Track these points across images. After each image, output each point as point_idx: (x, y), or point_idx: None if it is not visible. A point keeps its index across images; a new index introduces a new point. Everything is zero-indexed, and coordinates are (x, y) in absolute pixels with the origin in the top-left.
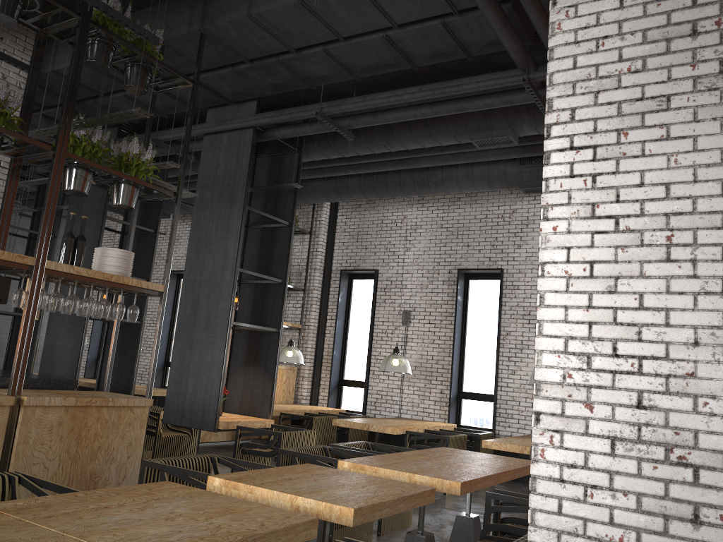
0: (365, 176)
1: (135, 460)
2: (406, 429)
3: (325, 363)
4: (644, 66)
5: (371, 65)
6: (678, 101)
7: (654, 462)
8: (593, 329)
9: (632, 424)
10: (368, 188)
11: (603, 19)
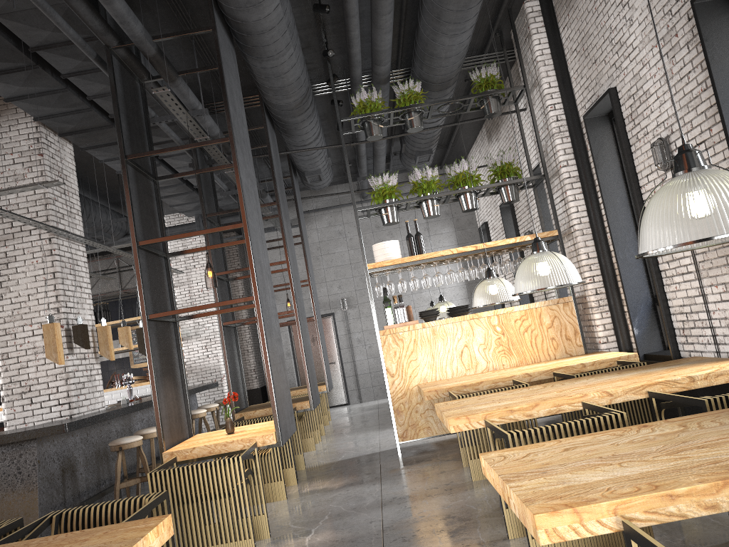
0: None
1: None
2: (499, 415)
3: (618, 277)
4: None
5: None
6: None
7: None
8: None
9: None
10: None
11: None
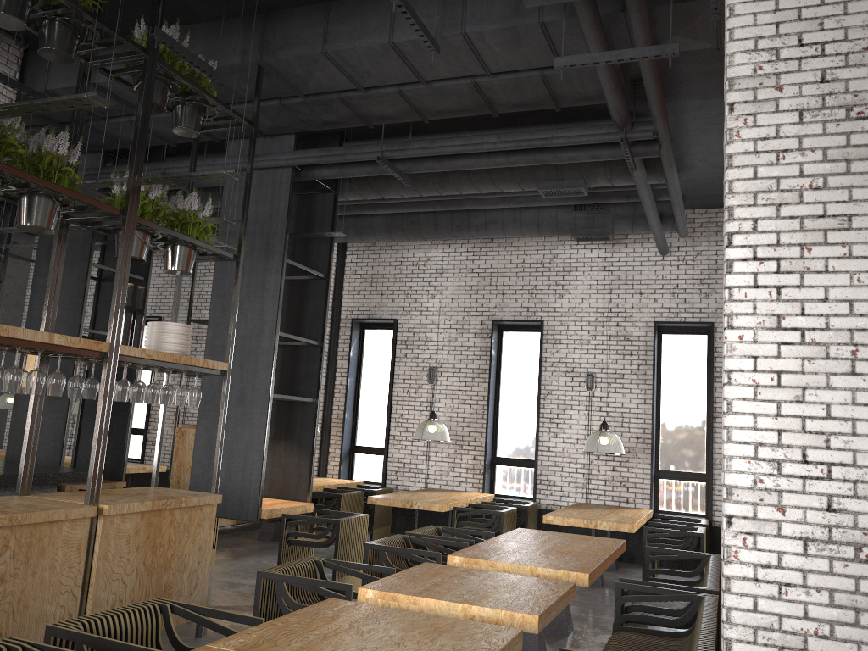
0: (393, 214)
1: (205, 565)
2: (452, 505)
3: (334, 428)
4: (824, 184)
5: (447, 110)
6: (860, 222)
7: (844, 560)
8: (782, 437)
9: (822, 526)
10: (396, 228)
11: (783, 132)
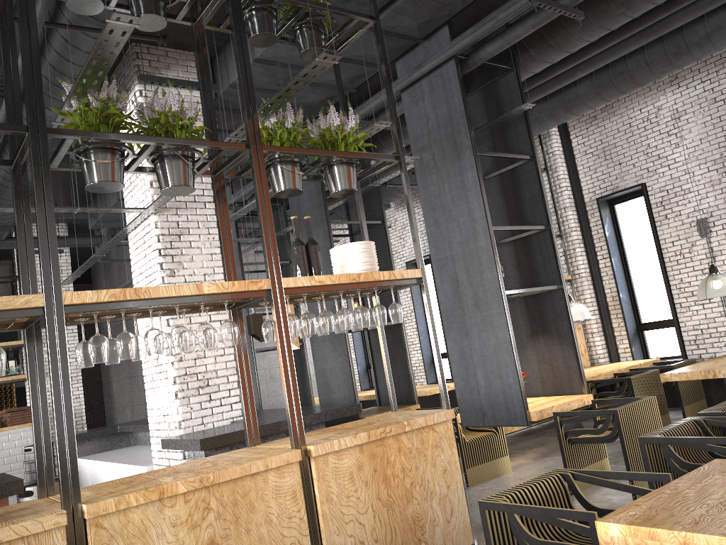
0: (597, 74)
1: (456, 488)
2: None
3: (613, 311)
4: None
5: None
6: None
7: None
8: None
9: None
10: (605, 87)
11: None
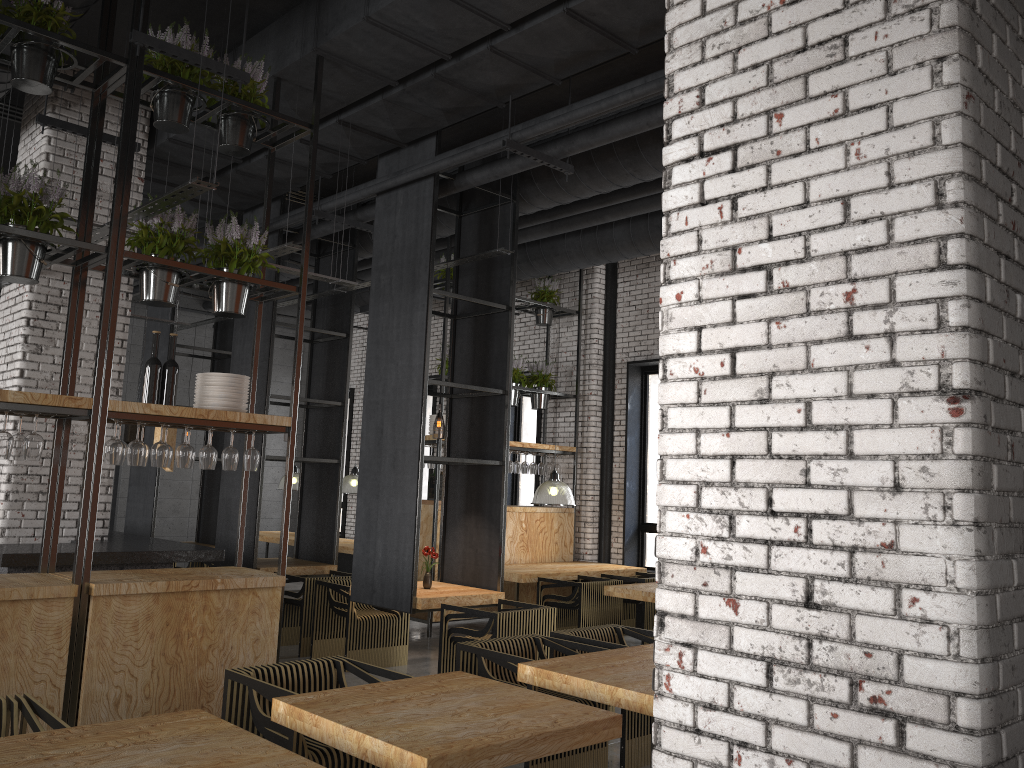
0: (634, 221)
1: (266, 661)
2: None
3: (615, 501)
4: None
5: (566, 59)
6: (860, 42)
7: (833, 706)
8: (737, 468)
9: (798, 636)
10: (641, 238)
11: None
